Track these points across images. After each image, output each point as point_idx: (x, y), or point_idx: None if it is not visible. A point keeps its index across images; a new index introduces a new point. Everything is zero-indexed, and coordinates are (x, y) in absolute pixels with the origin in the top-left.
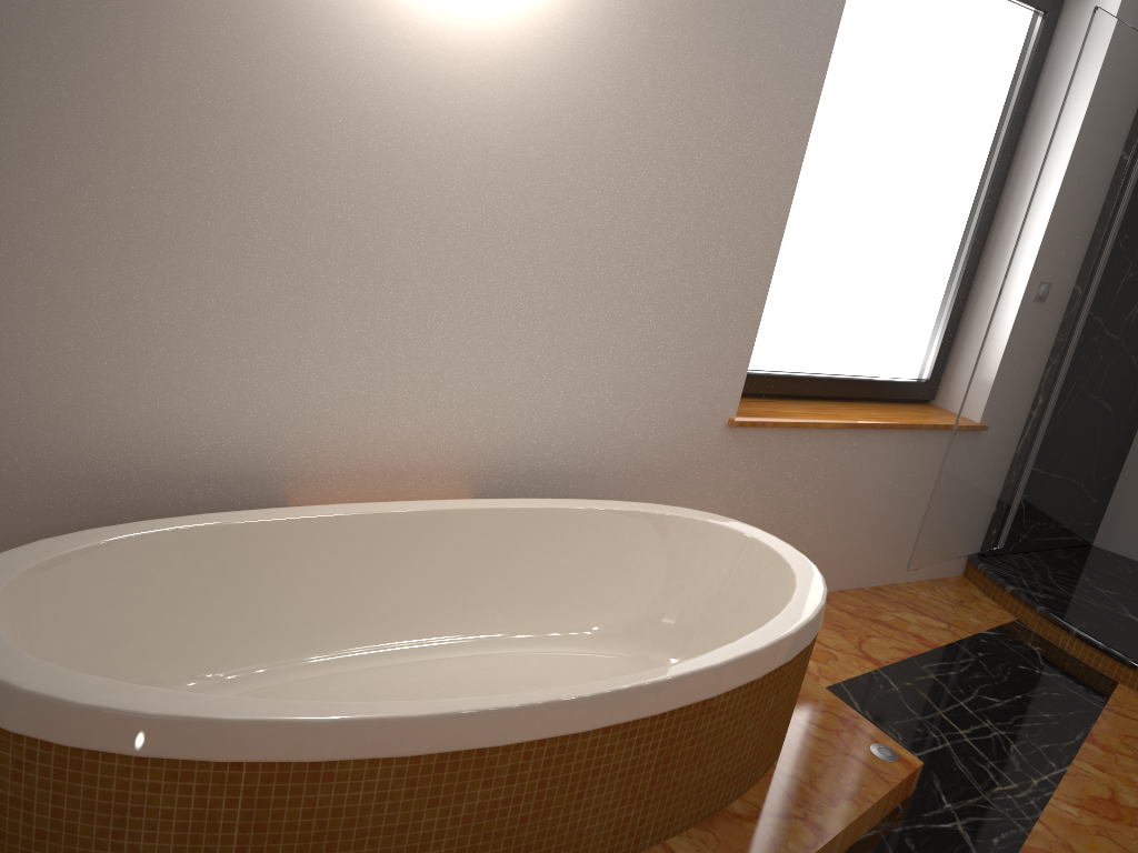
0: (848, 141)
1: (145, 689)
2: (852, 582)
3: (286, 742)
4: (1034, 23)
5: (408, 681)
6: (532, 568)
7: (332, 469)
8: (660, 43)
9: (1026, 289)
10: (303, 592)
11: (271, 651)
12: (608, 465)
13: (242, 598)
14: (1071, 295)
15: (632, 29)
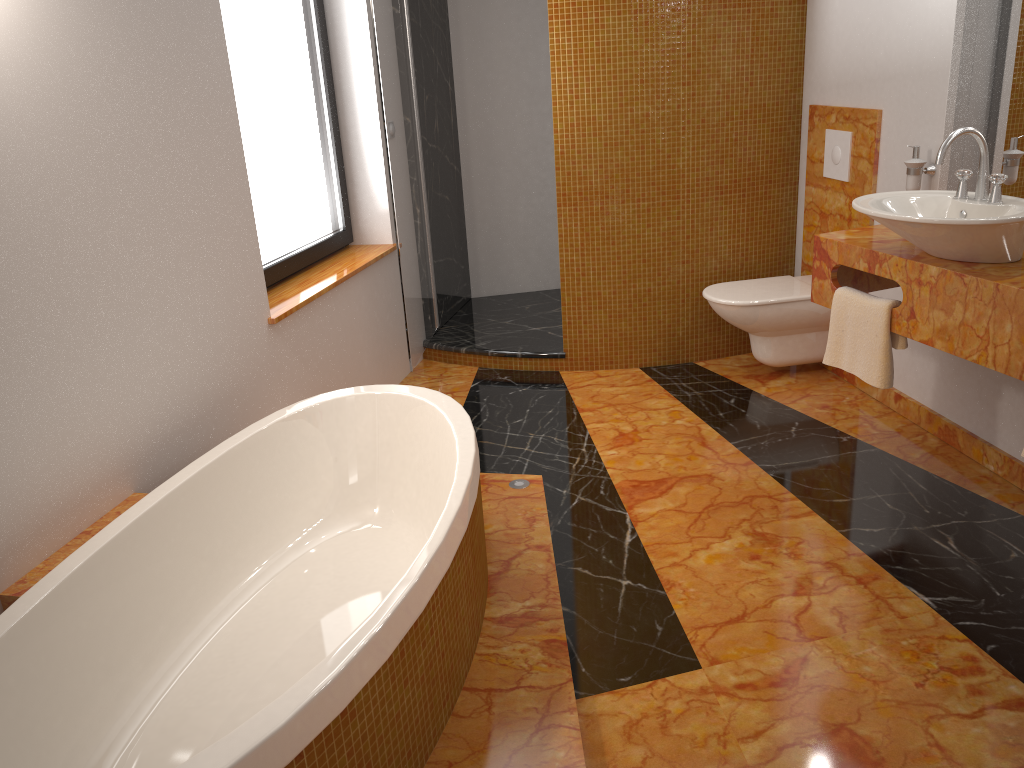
0: (231, 55)
1: (191, 762)
2: None
3: (323, 710)
4: None
5: (214, 658)
6: (232, 512)
7: (20, 535)
8: (103, 11)
9: (395, 131)
10: (92, 649)
11: (98, 717)
12: (212, 403)
13: (52, 689)
14: (412, 126)
15: (78, 3)
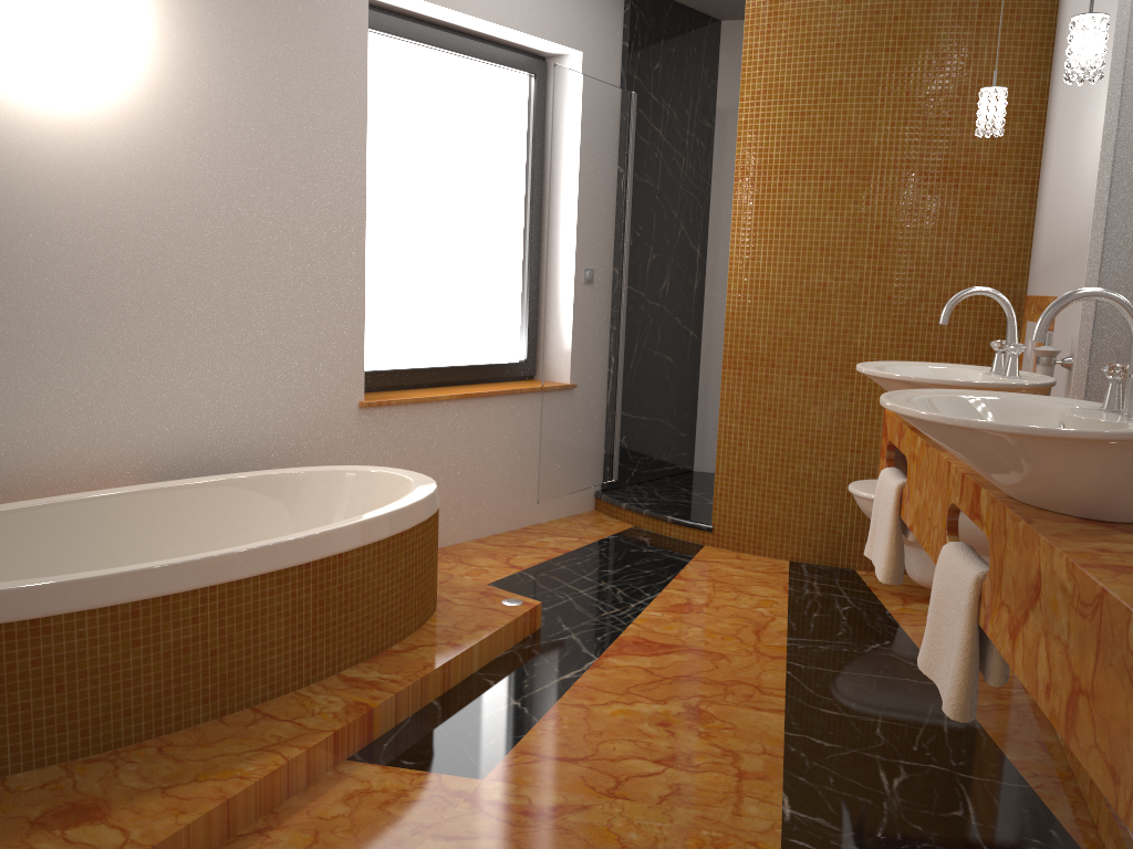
0: (407, 182)
1: None
2: (503, 526)
3: (7, 606)
4: (529, 83)
5: None
6: (210, 531)
7: (18, 481)
8: (226, 118)
9: (567, 271)
10: (10, 573)
11: None
12: (264, 452)
13: None
14: (608, 274)
15: (201, 110)
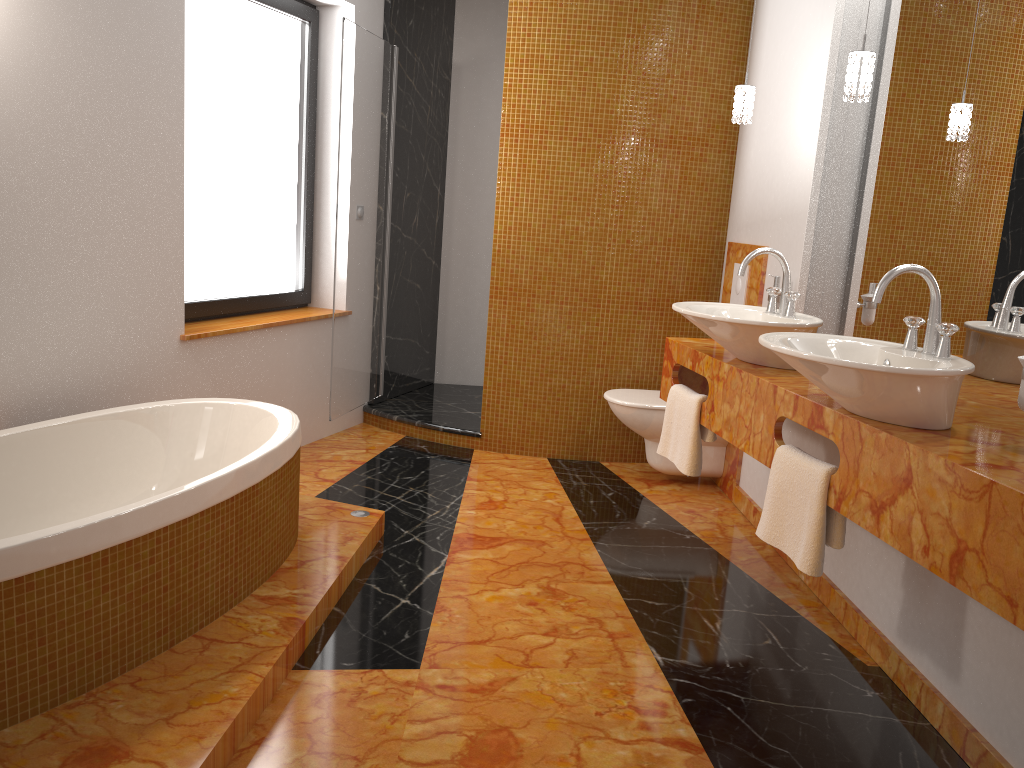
0: (206, 120)
1: None
2: None
3: None
4: (305, 30)
5: None
6: (74, 470)
7: None
8: (62, 54)
9: (351, 210)
10: None
11: None
12: (100, 388)
13: None
14: (378, 212)
15: (38, 44)
